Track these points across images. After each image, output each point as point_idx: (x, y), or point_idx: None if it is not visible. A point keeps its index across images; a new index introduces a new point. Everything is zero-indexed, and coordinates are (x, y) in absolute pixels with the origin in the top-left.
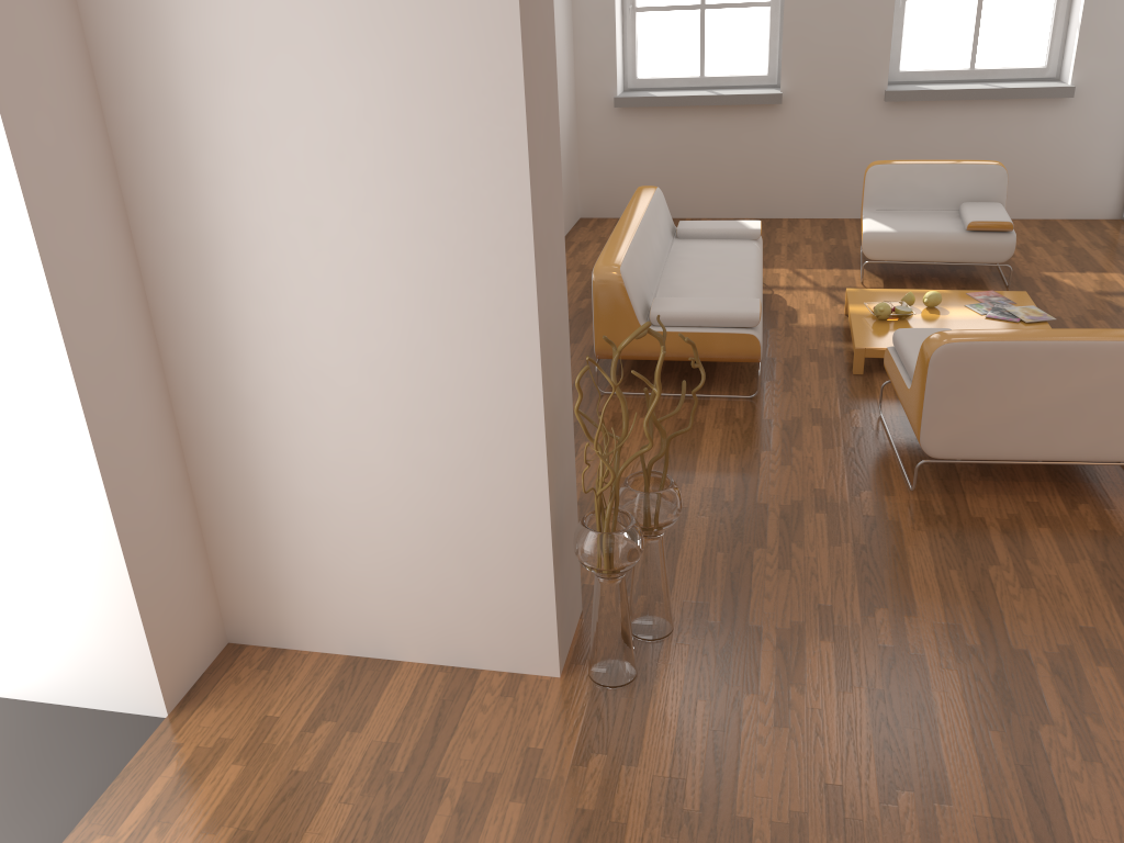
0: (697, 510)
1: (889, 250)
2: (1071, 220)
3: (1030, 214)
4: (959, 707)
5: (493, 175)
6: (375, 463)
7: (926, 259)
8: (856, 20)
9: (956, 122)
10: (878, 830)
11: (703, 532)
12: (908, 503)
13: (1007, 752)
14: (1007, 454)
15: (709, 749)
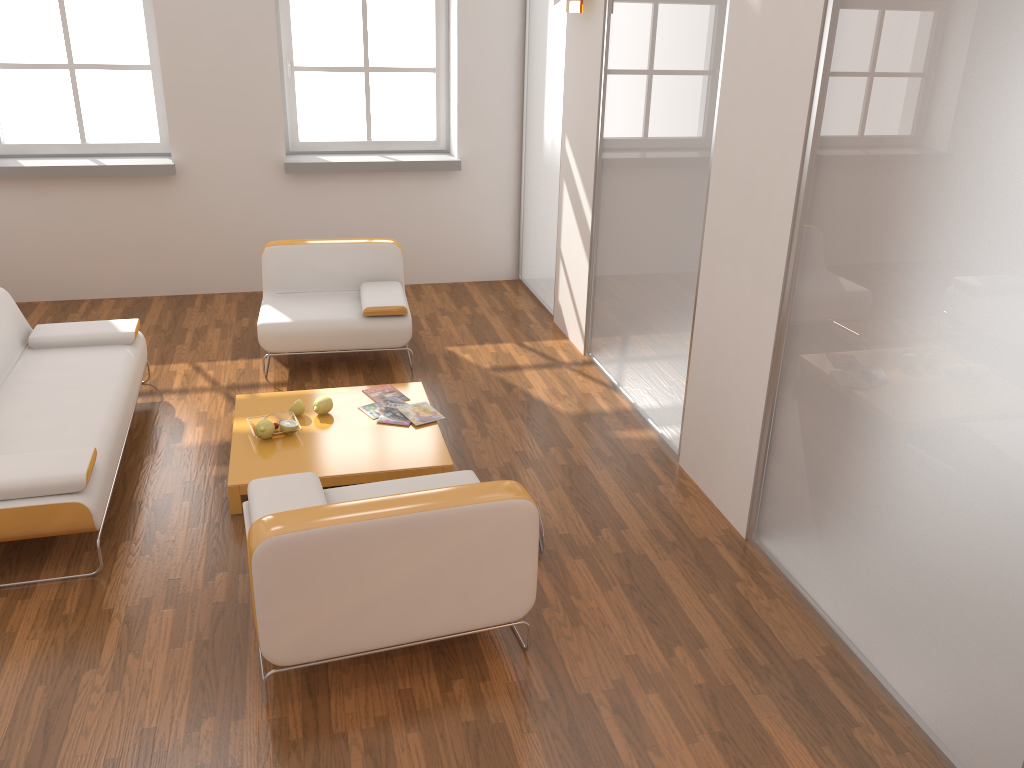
0: None
1: (288, 342)
2: (477, 282)
3: (440, 278)
4: None
5: None
6: None
7: (328, 348)
8: (243, 89)
9: (360, 193)
10: None
11: None
12: (260, 727)
13: None
14: (367, 645)
15: None
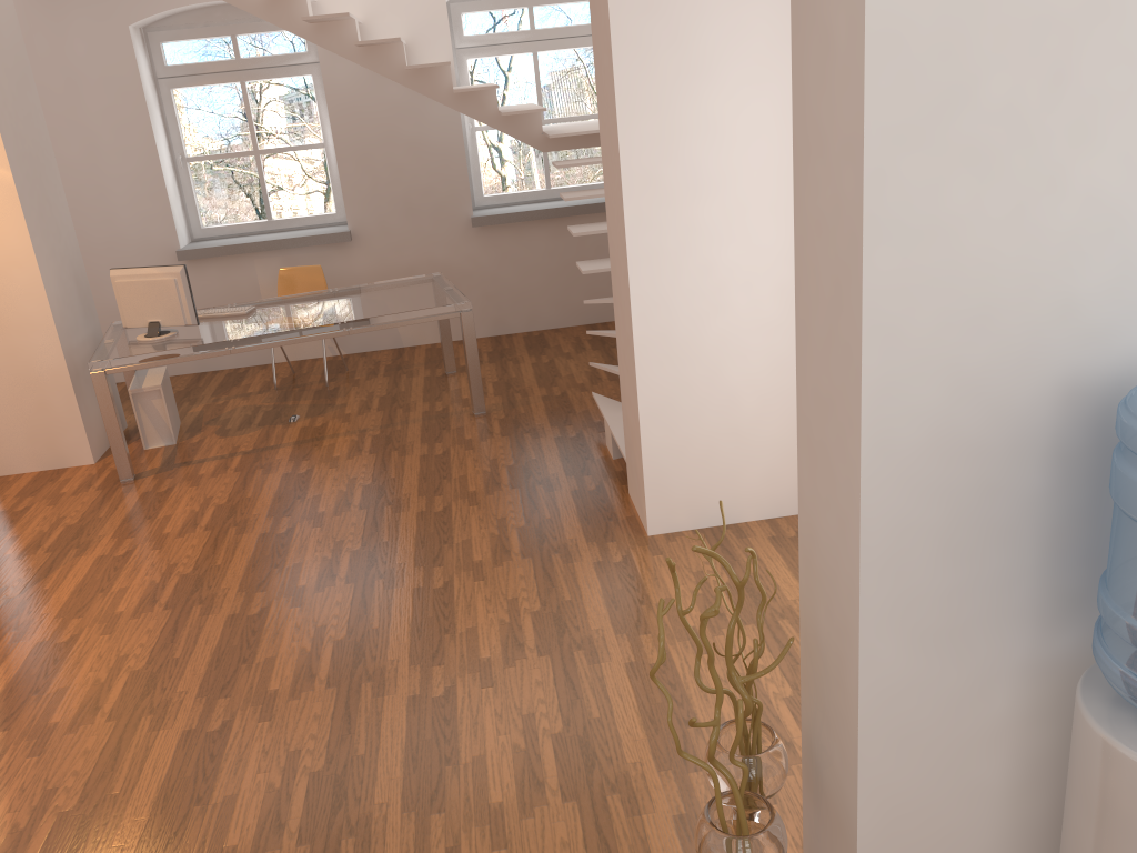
0: None
1: None
2: None
3: None
4: None
5: None
6: None
7: None
8: None
9: None
10: (462, 822)
11: None
12: None
13: None
14: None
15: (615, 850)
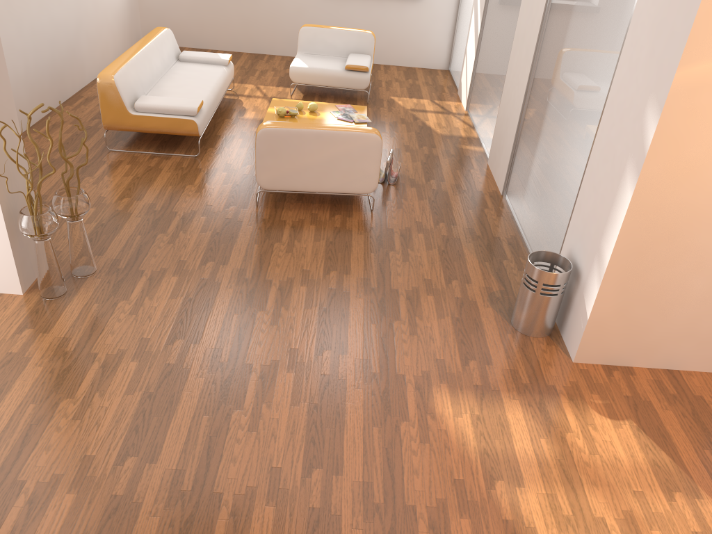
0: (137, 214)
1: (304, 78)
2: (423, 68)
3: (402, 63)
4: (225, 304)
5: None
6: None
7: (324, 84)
8: None
9: (362, 5)
10: (158, 355)
11: (135, 225)
12: (252, 212)
13: (237, 322)
14: (300, 188)
15: (90, 325)
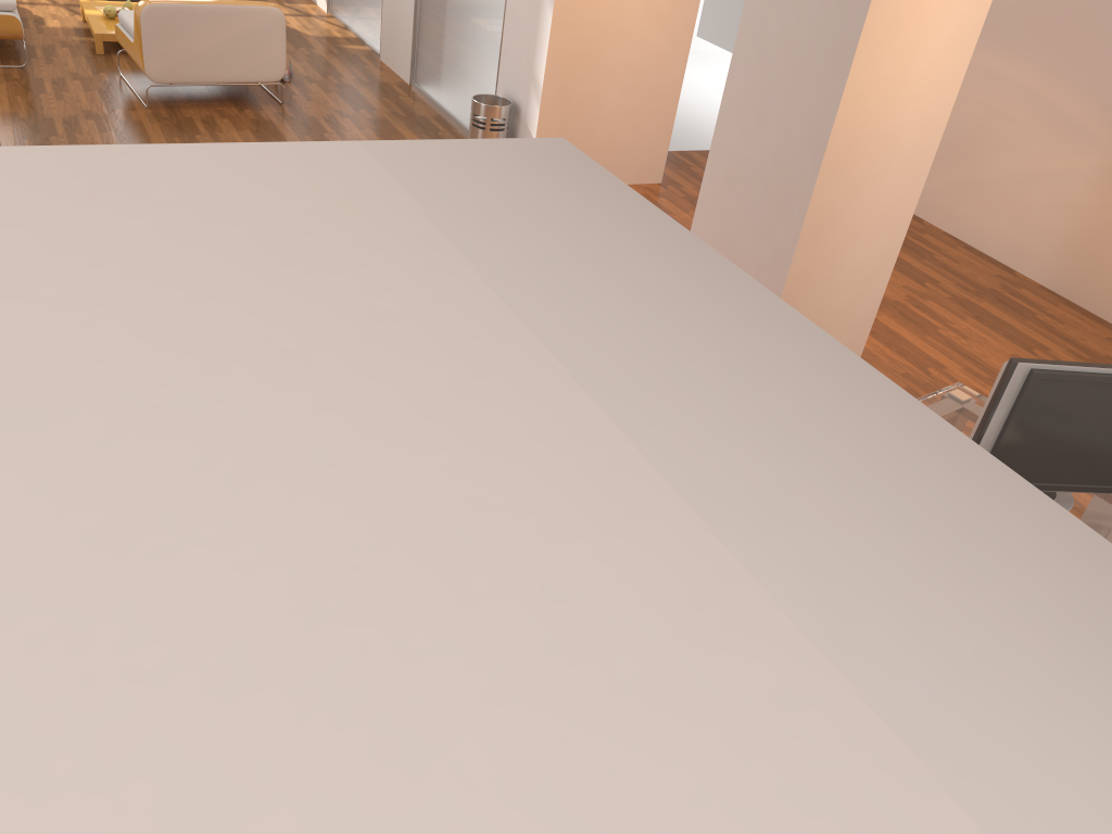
0: (3, 123)
1: None
2: None
3: None
4: None
5: None
6: None
7: None
8: None
9: None
10: None
11: (11, 132)
12: (146, 113)
13: None
14: (199, 80)
15: None
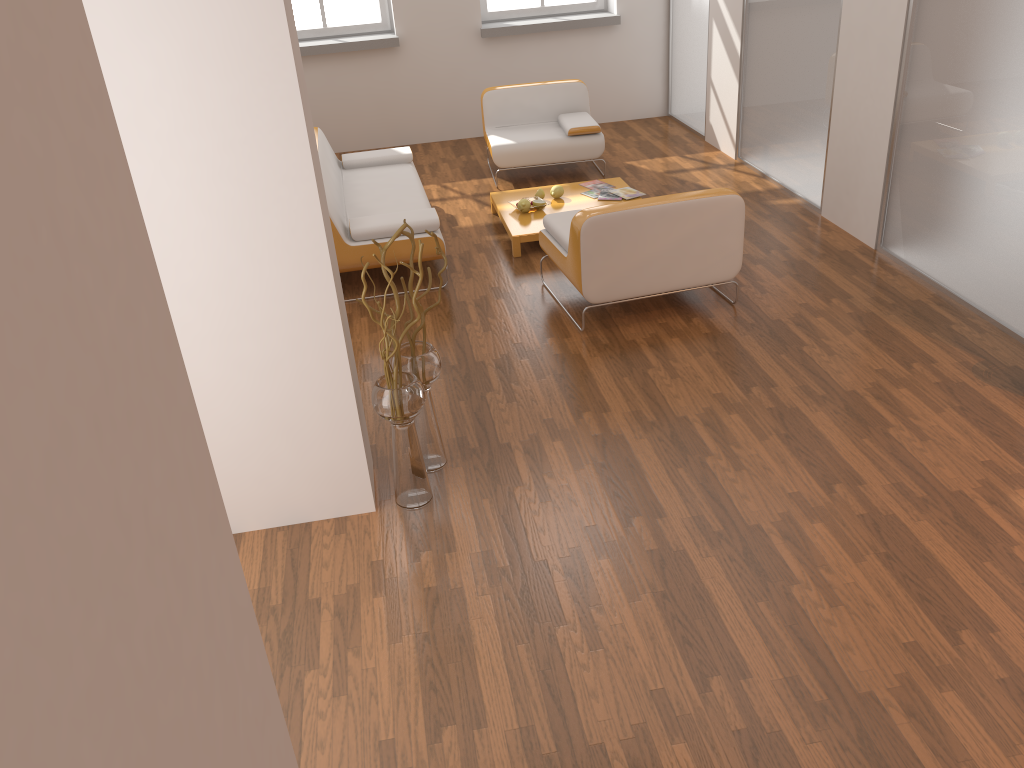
0: None
1: (514, 159)
2: (634, 120)
3: (604, 119)
4: (655, 459)
5: (275, 123)
6: (202, 372)
7: (543, 162)
8: None
9: (539, 50)
10: (627, 543)
11: (443, 390)
12: (582, 340)
13: (690, 478)
14: (641, 292)
15: (502, 527)
